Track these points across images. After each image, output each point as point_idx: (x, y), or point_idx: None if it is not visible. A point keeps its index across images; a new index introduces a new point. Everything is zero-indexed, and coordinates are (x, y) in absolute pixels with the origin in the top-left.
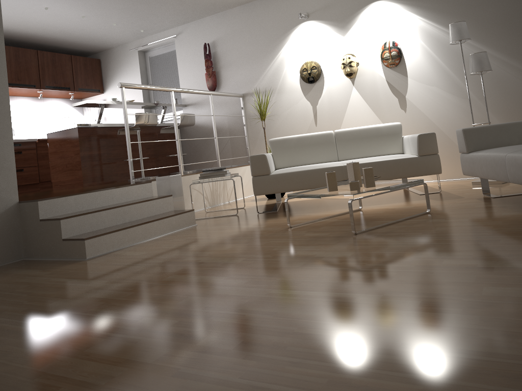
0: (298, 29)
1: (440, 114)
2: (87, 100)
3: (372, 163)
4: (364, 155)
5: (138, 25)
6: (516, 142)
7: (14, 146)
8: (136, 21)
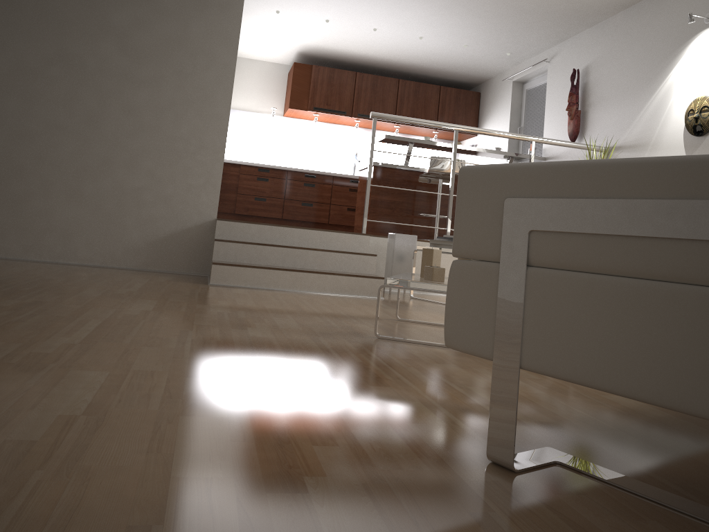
0: (695, 42)
1: None
2: (385, 135)
3: None
4: None
5: (496, 46)
6: None
7: (352, 182)
8: (489, 41)
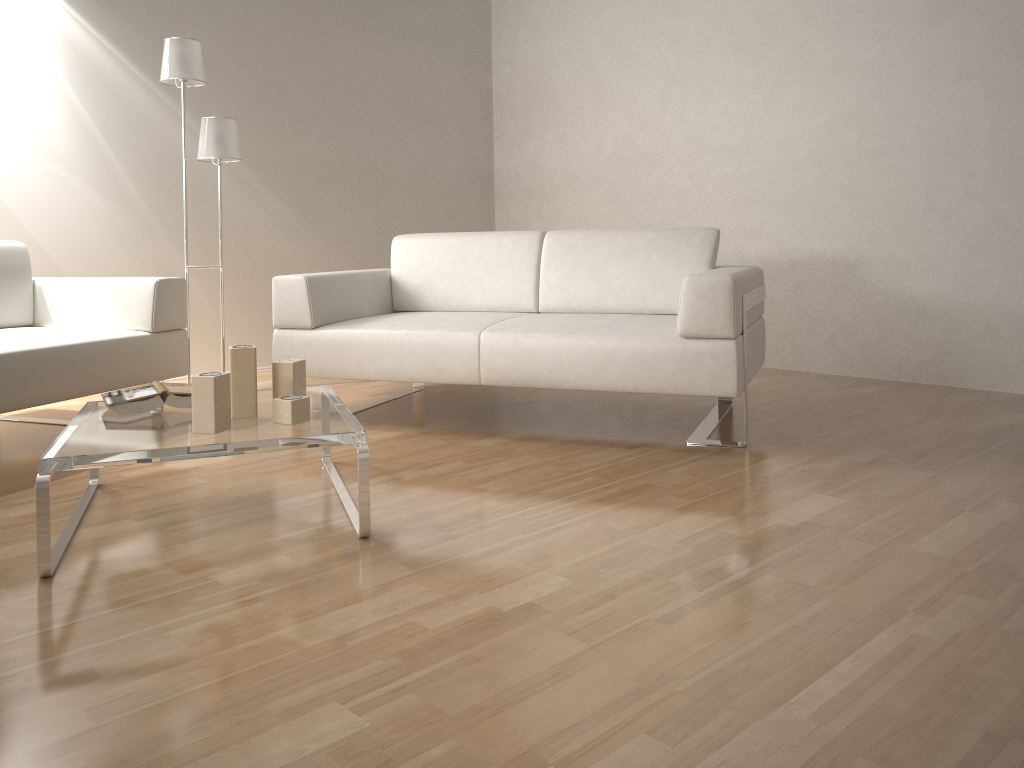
0: None
1: (64, 232)
2: None
3: (57, 351)
4: None
5: None
6: (367, 311)
7: None
8: None
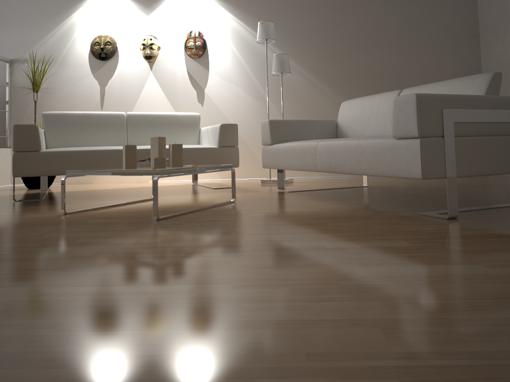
0: None
1: (235, 112)
2: None
3: None
4: None
5: None
6: (314, 139)
7: None
8: None
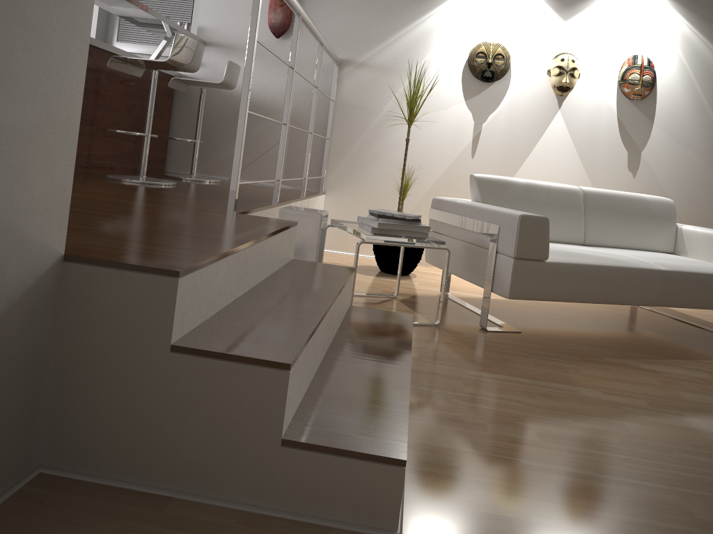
0: None
1: (687, 195)
2: None
3: (706, 276)
4: (622, 243)
5: None
6: None
7: None
8: None
